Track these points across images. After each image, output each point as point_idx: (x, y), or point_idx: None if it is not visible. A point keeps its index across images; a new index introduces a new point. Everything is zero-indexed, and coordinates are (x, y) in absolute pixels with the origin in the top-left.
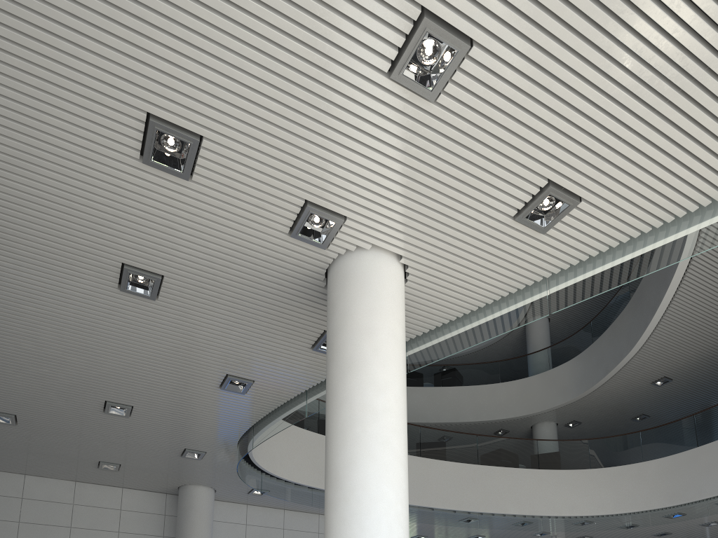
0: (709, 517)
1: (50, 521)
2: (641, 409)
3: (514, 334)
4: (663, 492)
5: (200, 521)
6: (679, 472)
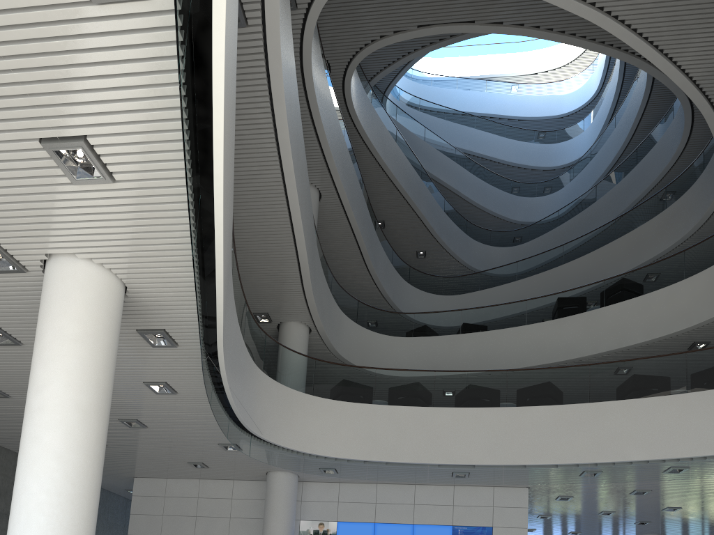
0: None
1: (182, 513)
2: None
3: None
4: None
5: (277, 503)
6: None
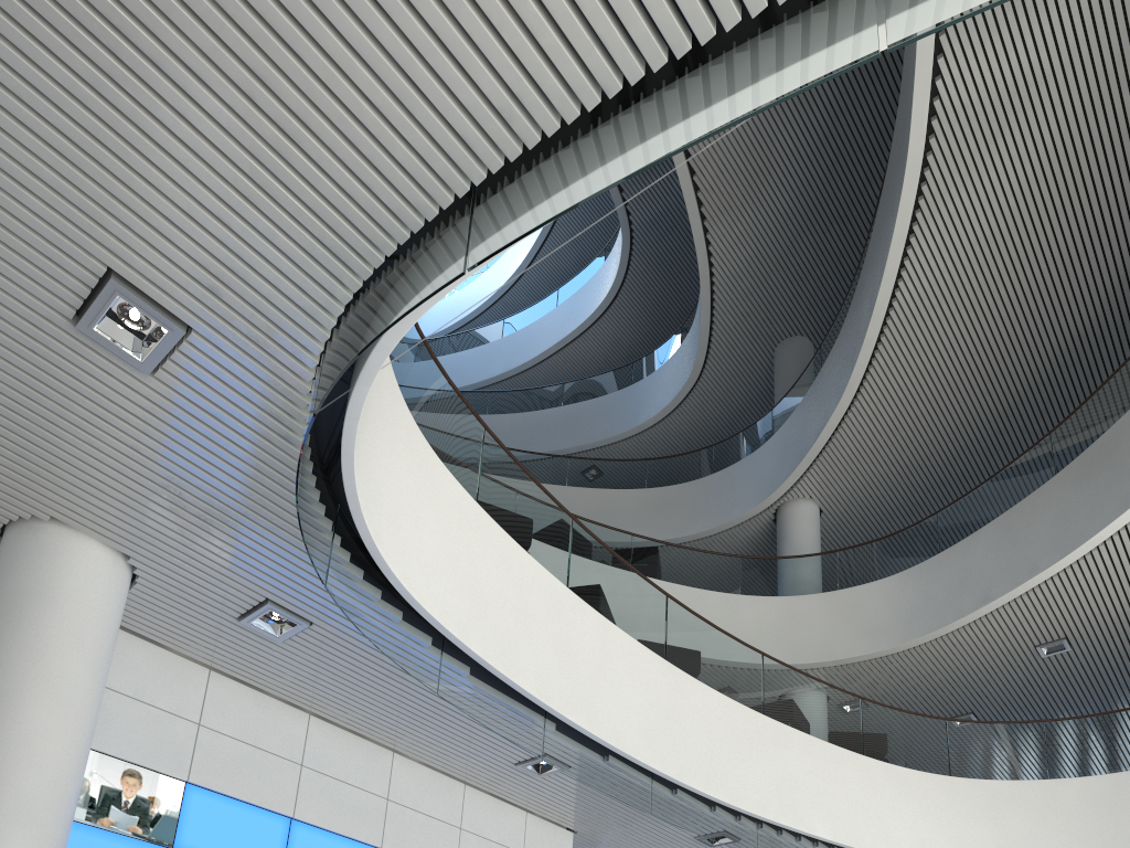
0: None
1: None
2: (978, 701)
3: (749, 528)
4: (1095, 843)
5: (71, 650)
6: (1129, 807)
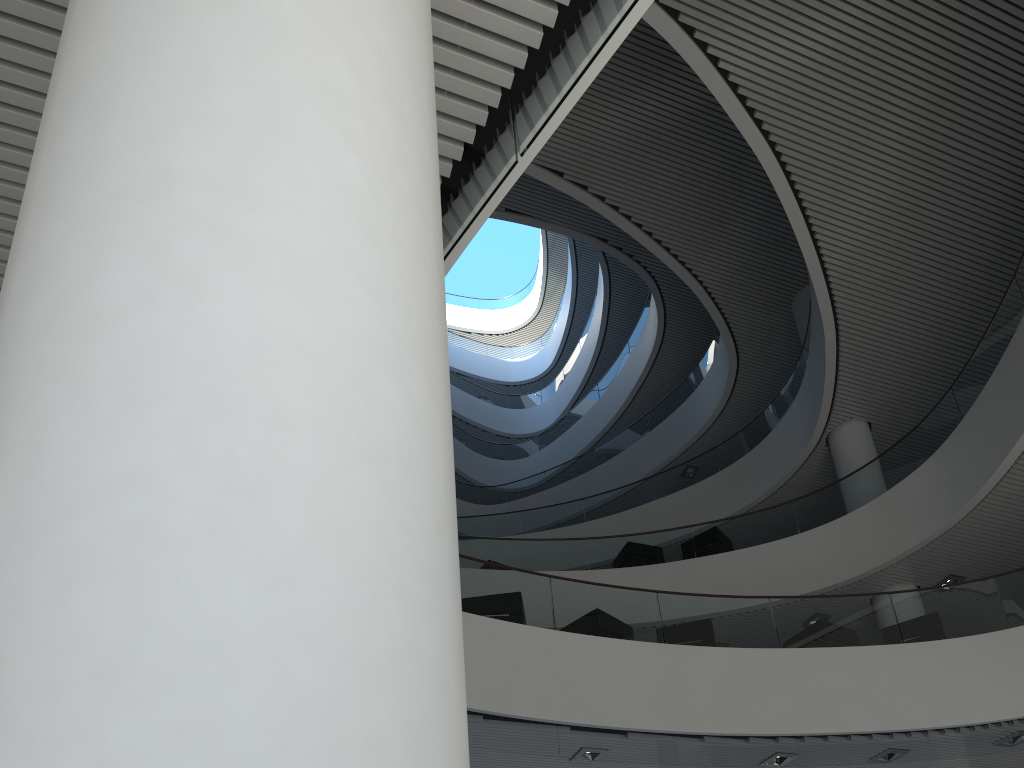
0: None
1: None
2: None
3: (811, 465)
4: None
5: None
6: None
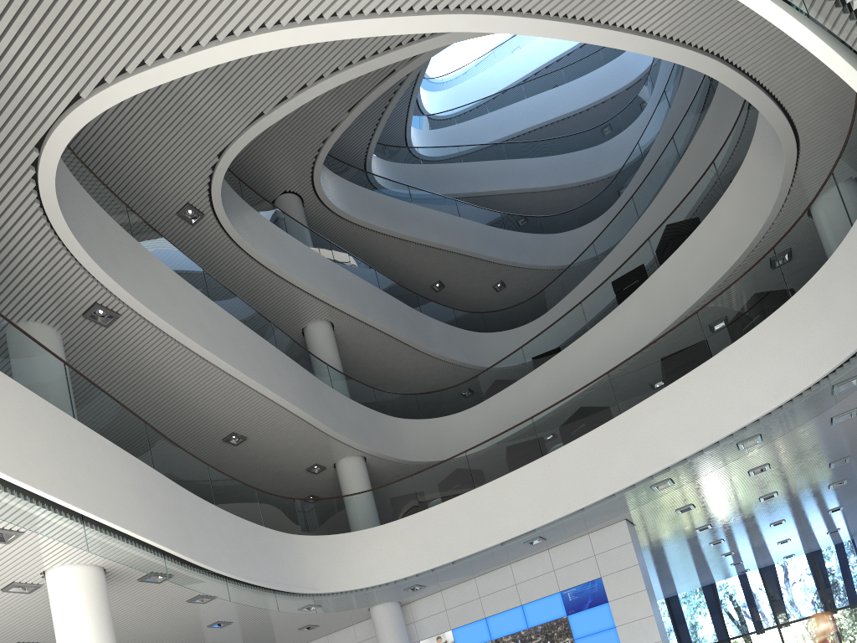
0: None
1: None
2: None
3: None
4: None
5: (384, 636)
6: None
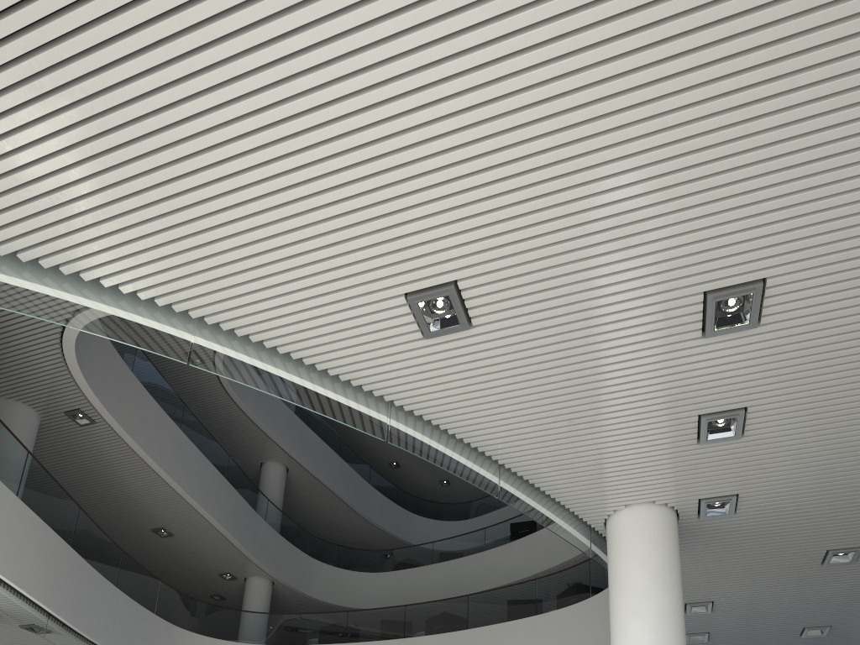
0: (765, 626)
1: None
2: None
3: None
4: None
5: None
6: None
